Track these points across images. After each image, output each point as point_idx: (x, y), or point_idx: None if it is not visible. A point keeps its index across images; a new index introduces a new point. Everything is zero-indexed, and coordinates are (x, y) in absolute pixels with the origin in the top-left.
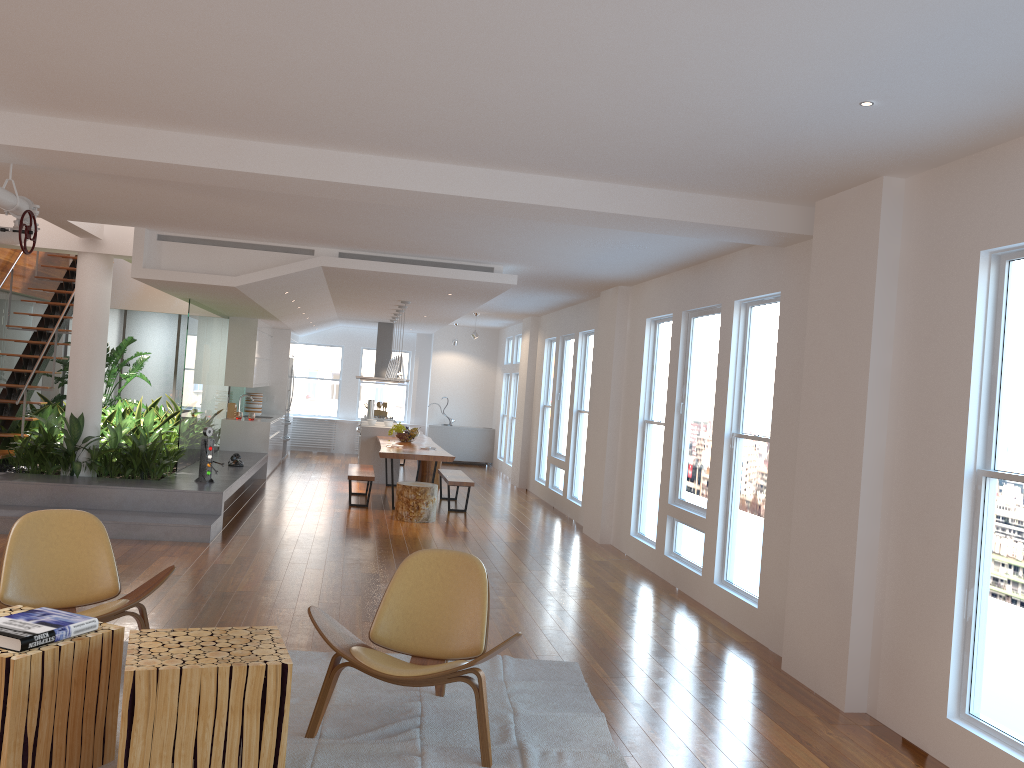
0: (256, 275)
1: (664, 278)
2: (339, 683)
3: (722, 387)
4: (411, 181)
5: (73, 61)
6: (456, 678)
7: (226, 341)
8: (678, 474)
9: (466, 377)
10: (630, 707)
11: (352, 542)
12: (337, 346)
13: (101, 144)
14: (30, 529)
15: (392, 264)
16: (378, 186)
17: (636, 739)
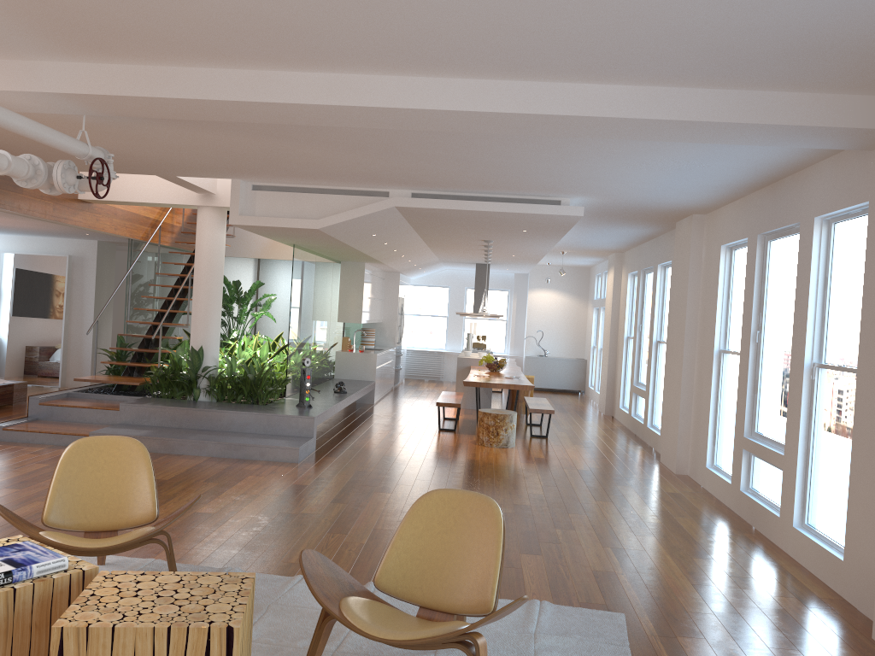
0: (336, 217)
1: (739, 202)
2: None
3: (801, 313)
4: (438, 100)
5: None
6: (451, 644)
7: (338, 283)
8: (754, 406)
9: (559, 312)
10: None
11: (428, 466)
12: (444, 287)
13: (141, 85)
14: (79, 454)
15: (460, 201)
16: (404, 107)
17: None
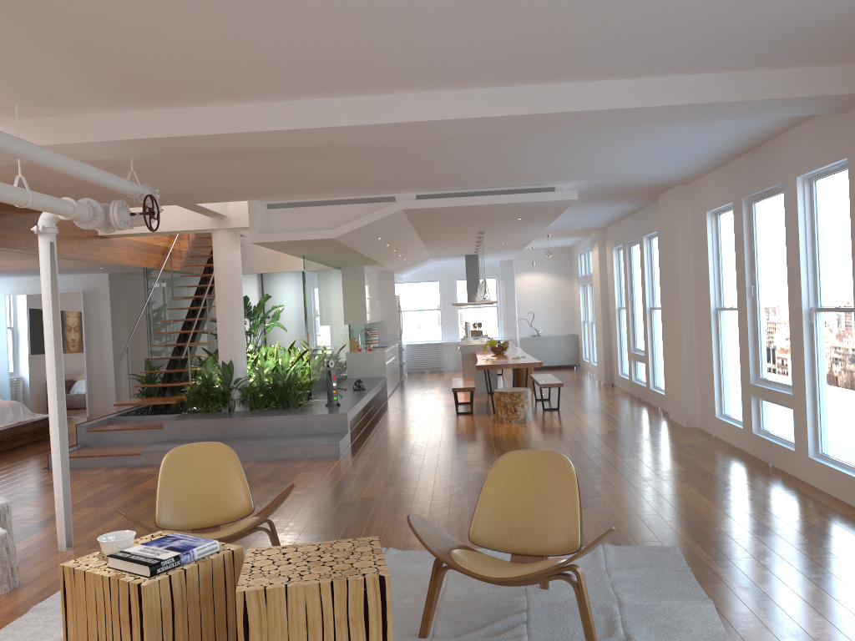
0: (349, 225)
1: (719, 170)
2: (449, 580)
3: (794, 264)
4: (460, 110)
5: (144, 49)
6: (554, 576)
7: (341, 288)
8: (757, 355)
9: (547, 292)
10: (739, 591)
11: (459, 446)
12: (434, 281)
13: (191, 126)
14: (176, 462)
15: (463, 198)
16: (430, 120)
17: (750, 627)
